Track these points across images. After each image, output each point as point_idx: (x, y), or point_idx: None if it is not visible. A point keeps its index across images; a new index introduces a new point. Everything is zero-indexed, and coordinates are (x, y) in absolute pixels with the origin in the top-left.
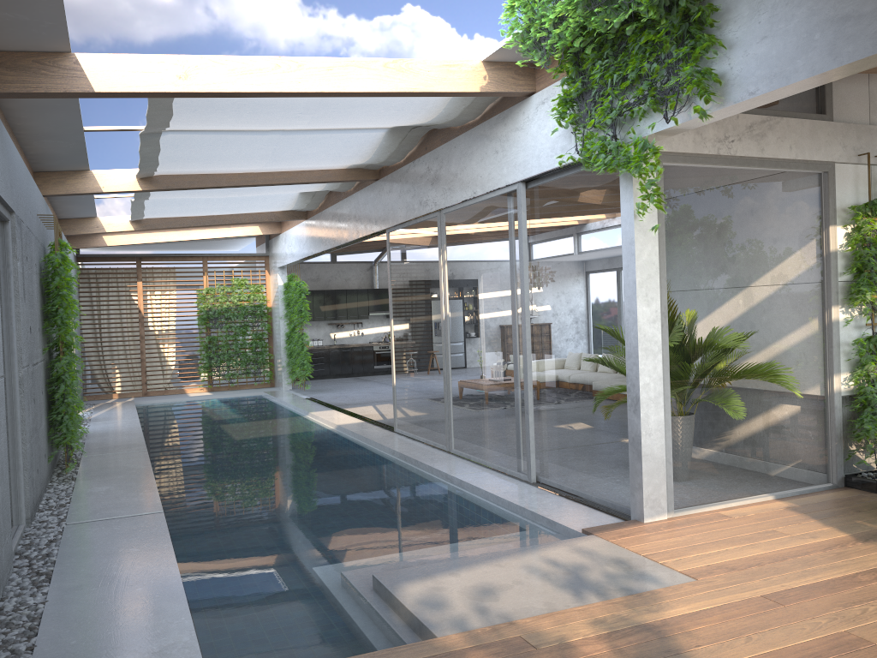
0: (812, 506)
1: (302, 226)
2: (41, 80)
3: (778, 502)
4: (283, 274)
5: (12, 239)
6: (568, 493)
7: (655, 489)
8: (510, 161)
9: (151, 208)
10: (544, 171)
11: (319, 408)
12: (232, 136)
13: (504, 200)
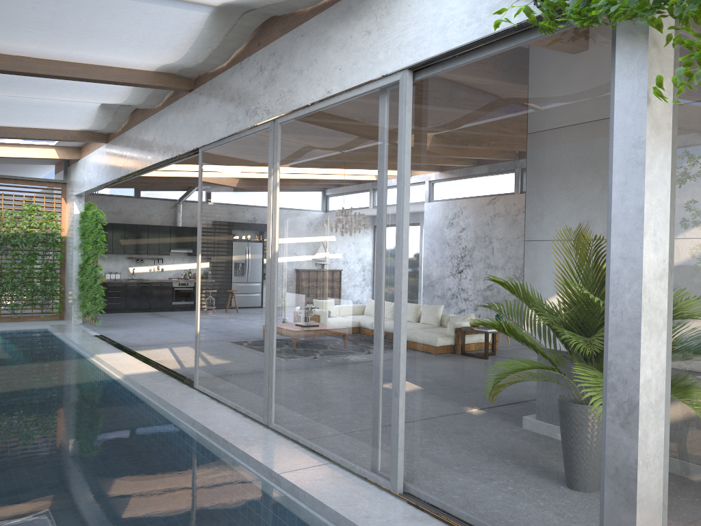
0: None
1: (102, 150)
2: None
3: None
4: (80, 203)
5: None
6: (460, 519)
7: None
8: (392, 42)
9: None
10: (453, 48)
11: (108, 349)
12: None
13: (375, 97)
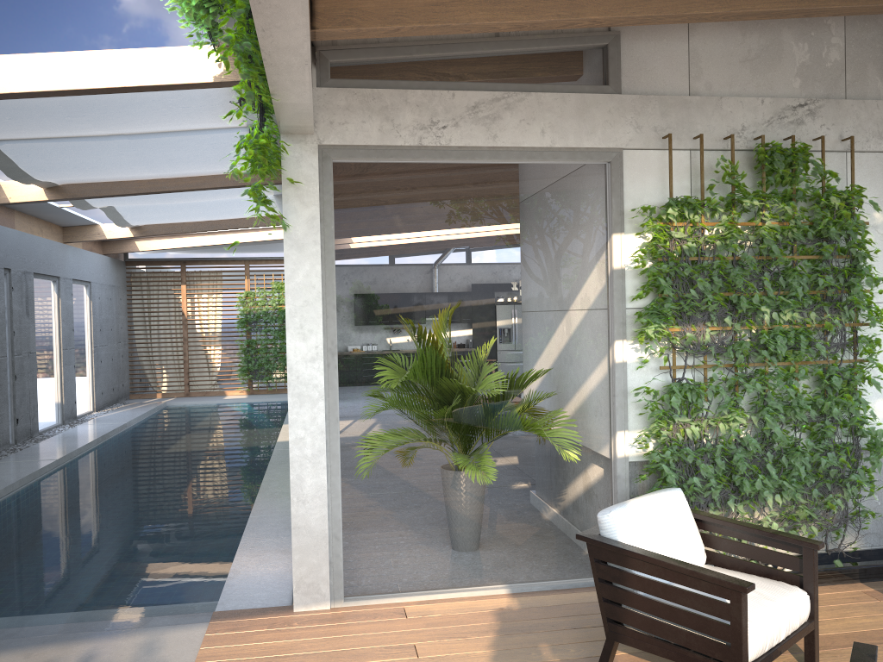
0: (532, 611)
1: None
2: None
3: (504, 599)
4: None
5: None
6: None
7: (312, 571)
8: None
9: (129, 215)
10: None
11: None
12: (76, 143)
13: None
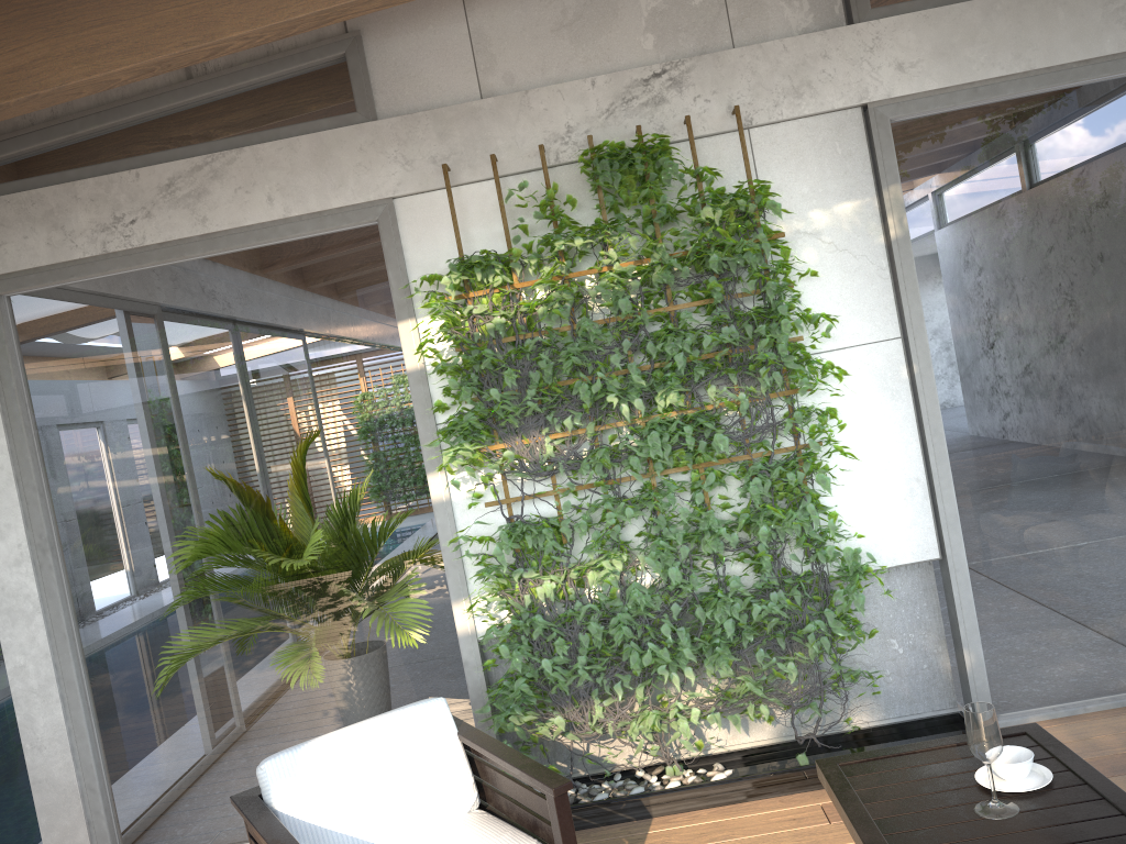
0: None
1: None
2: None
3: None
4: None
5: None
6: None
7: (66, 836)
8: None
9: None
10: None
11: None
12: None
13: None
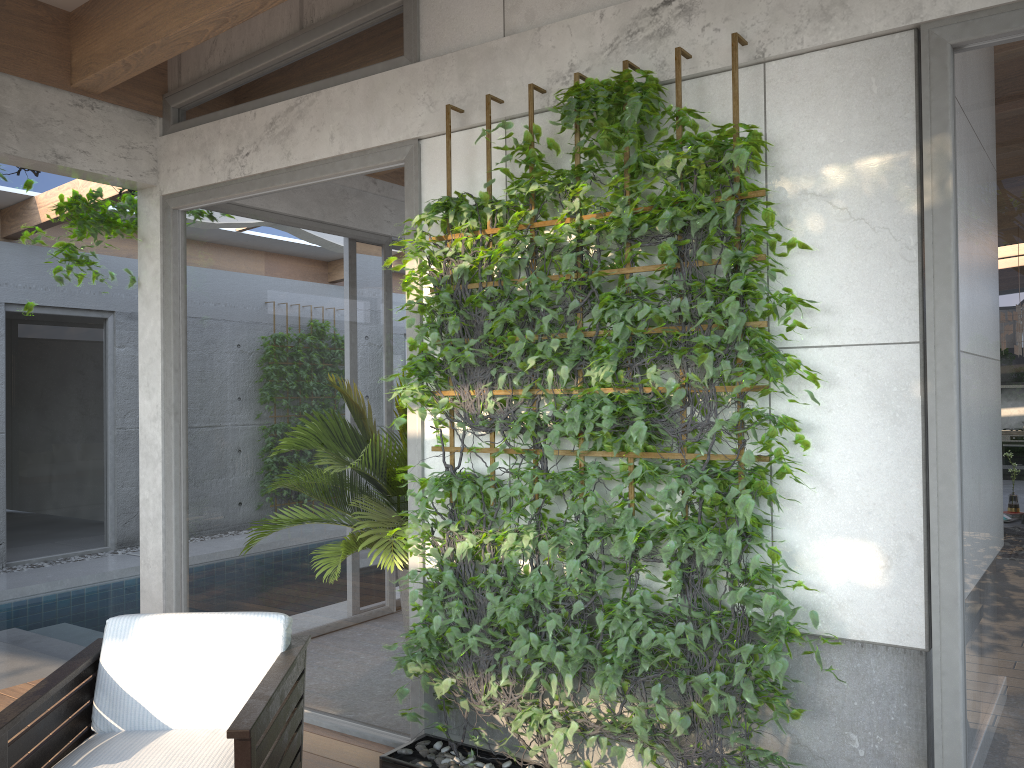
0: None
1: None
2: (23, 221)
3: None
4: None
5: (114, 331)
6: None
7: None
8: None
9: None
10: None
11: None
12: None
13: None
